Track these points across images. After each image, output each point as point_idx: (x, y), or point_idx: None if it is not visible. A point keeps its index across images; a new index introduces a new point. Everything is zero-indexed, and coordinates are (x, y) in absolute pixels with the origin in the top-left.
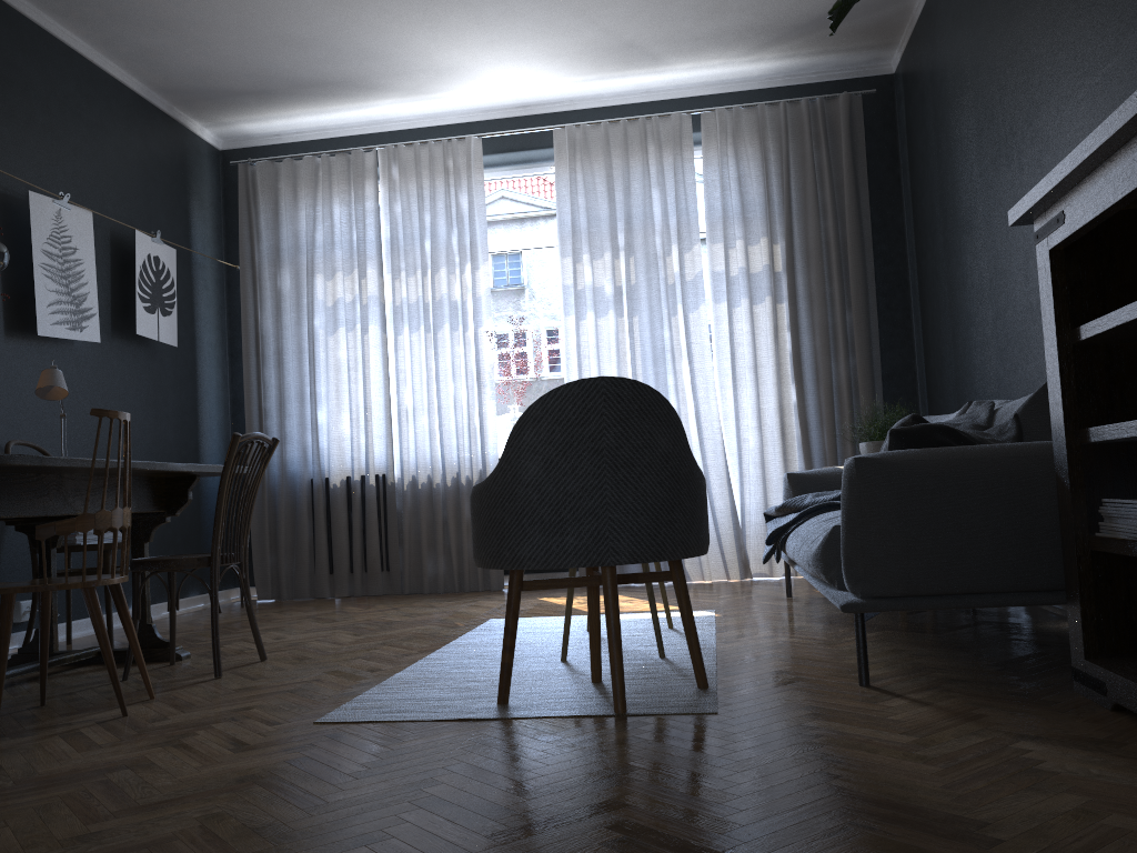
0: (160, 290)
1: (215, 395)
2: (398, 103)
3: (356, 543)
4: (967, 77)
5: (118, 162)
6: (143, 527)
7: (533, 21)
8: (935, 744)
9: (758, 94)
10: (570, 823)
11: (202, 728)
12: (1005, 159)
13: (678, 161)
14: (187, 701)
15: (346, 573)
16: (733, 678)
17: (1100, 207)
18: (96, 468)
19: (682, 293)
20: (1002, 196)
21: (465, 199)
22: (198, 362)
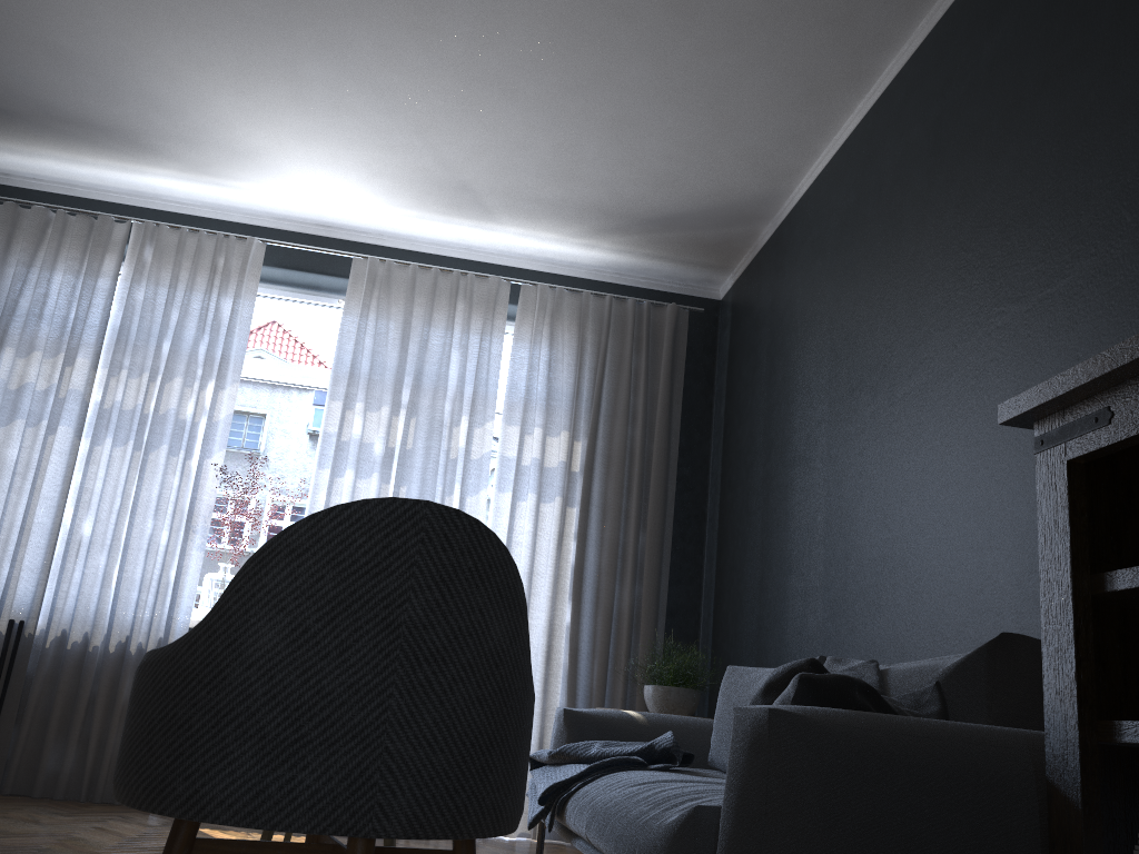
0: None
1: None
2: (174, 178)
3: None
4: (824, 303)
5: None
6: None
7: (365, 123)
8: None
9: (583, 284)
10: None
11: None
12: (869, 390)
13: (488, 327)
14: None
15: None
16: None
17: None
18: None
19: (463, 472)
20: (859, 429)
21: (229, 306)
22: None
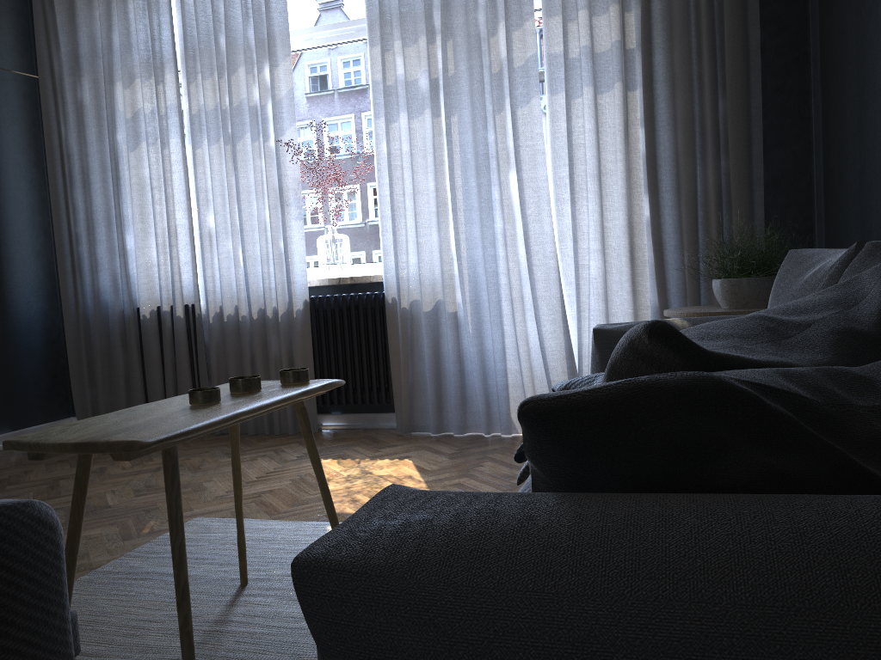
0: None
1: (29, 220)
2: None
3: (168, 378)
4: None
5: None
6: None
7: None
8: None
9: None
10: None
11: None
12: None
13: None
14: None
15: None
16: None
17: None
18: None
19: (509, 84)
20: None
21: None
22: None
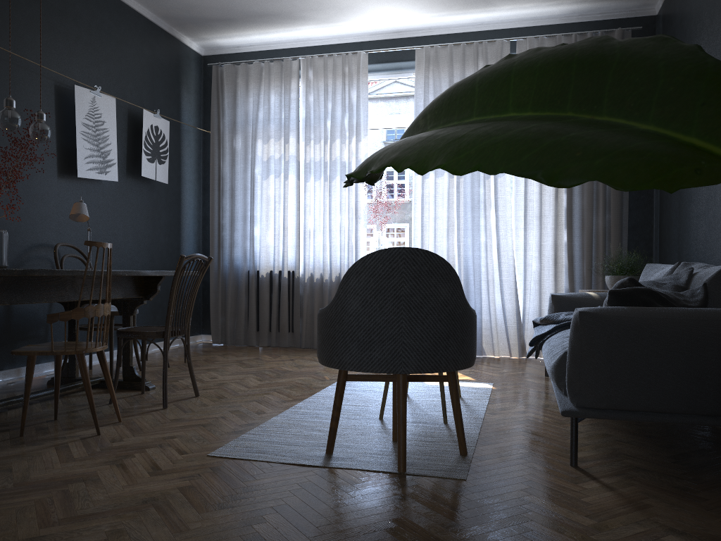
0: (158, 148)
1: (192, 214)
2: (314, 28)
3: (274, 313)
4: (705, 24)
5: (134, 65)
6: (130, 305)
7: None
8: (607, 530)
9: (558, 28)
10: None
11: (139, 451)
12: None
13: None
14: (139, 426)
15: (267, 332)
16: (486, 447)
17: None
18: (90, 275)
19: None
20: None
21: (355, 94)
22: (182, 193)
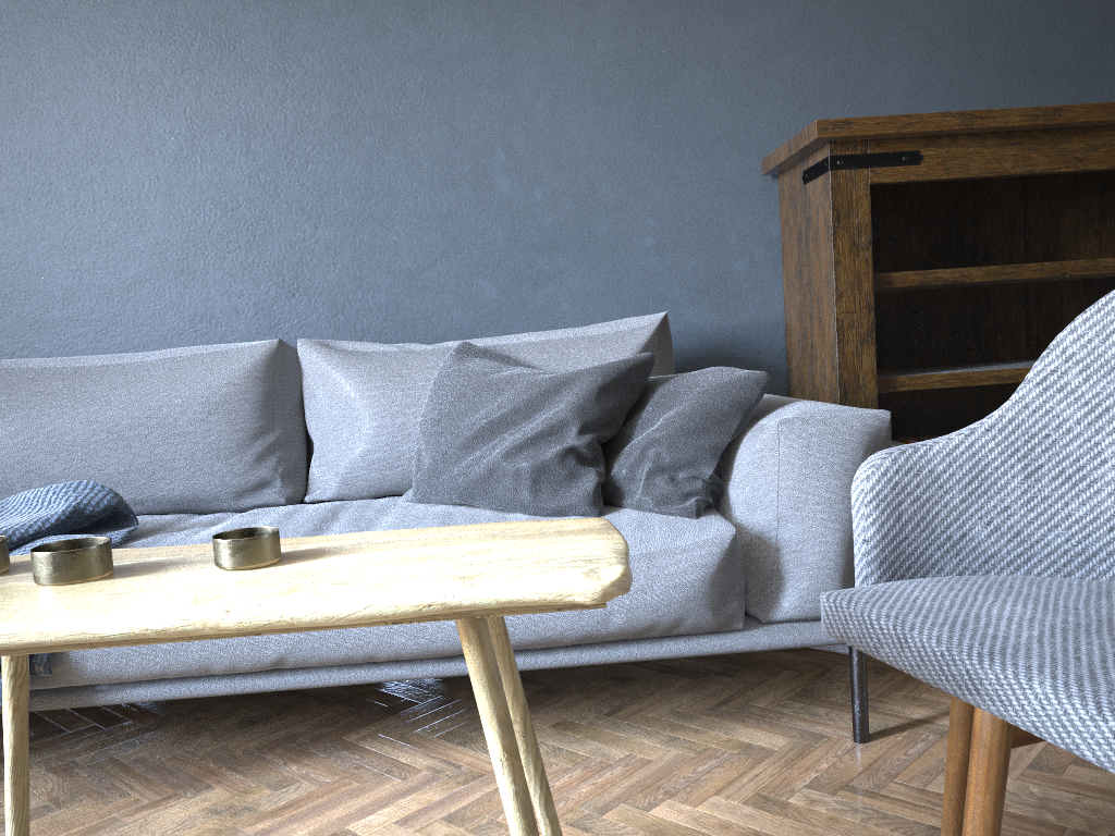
0: None
1: None
2: None
3: None
4: None
5: None
6: None
7: None
8: None
9: None
10: None
11: None
12: None
13: None
14: None
15: None
16: None
17: (1011, 169)
18: None
19: None
20: (109, 5)
21: None
22: None
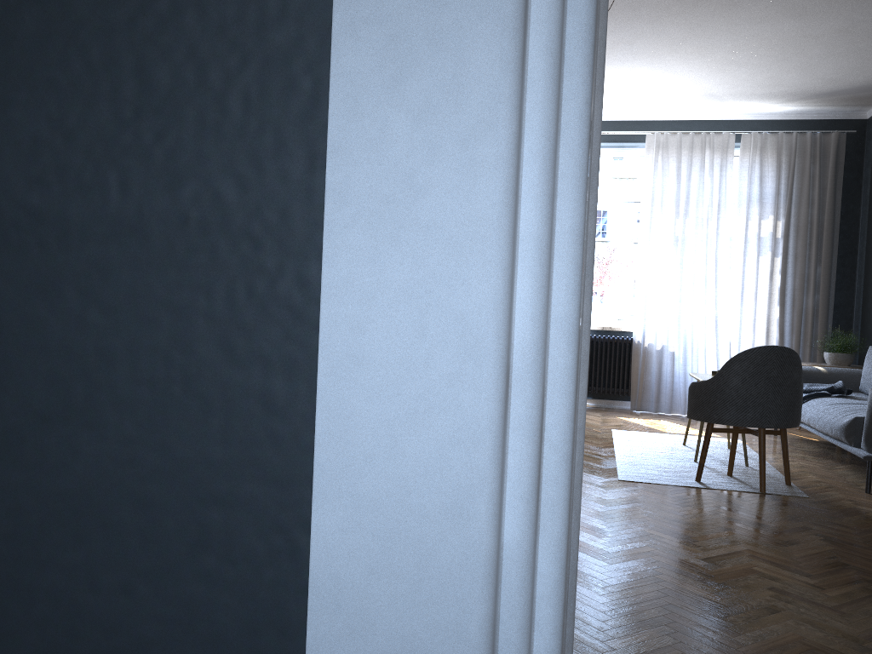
0: None
1: None
2: None
3: None
4: None
5: None
6: None
7: (660, 82)
8: None
9: (777, 123)
10: (797, 532)
11: None
12: None
13: (724, 163)
14: None
15: None
16: (797, 481)
17: None
18: None
19: (716, 244)
20: None
21: None
22: None
